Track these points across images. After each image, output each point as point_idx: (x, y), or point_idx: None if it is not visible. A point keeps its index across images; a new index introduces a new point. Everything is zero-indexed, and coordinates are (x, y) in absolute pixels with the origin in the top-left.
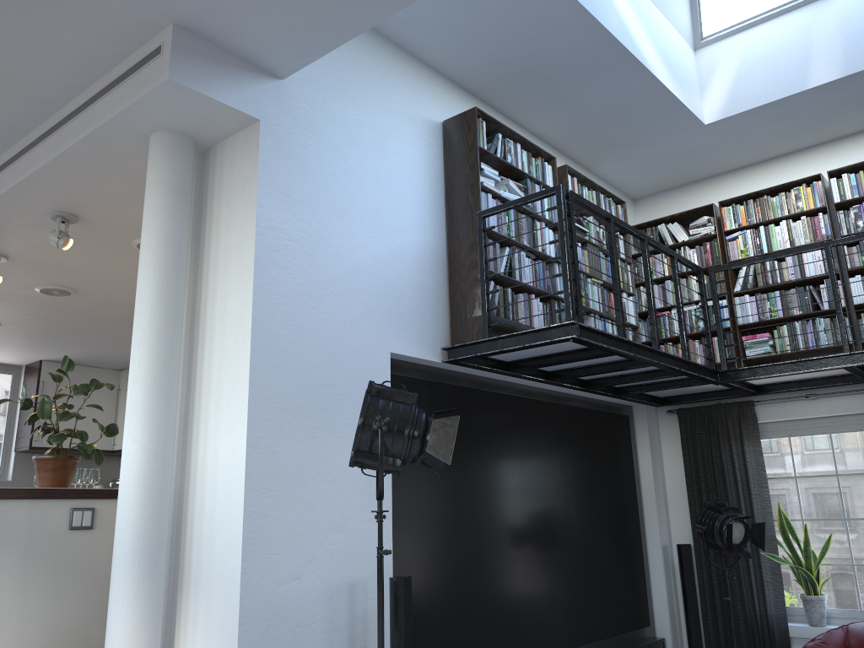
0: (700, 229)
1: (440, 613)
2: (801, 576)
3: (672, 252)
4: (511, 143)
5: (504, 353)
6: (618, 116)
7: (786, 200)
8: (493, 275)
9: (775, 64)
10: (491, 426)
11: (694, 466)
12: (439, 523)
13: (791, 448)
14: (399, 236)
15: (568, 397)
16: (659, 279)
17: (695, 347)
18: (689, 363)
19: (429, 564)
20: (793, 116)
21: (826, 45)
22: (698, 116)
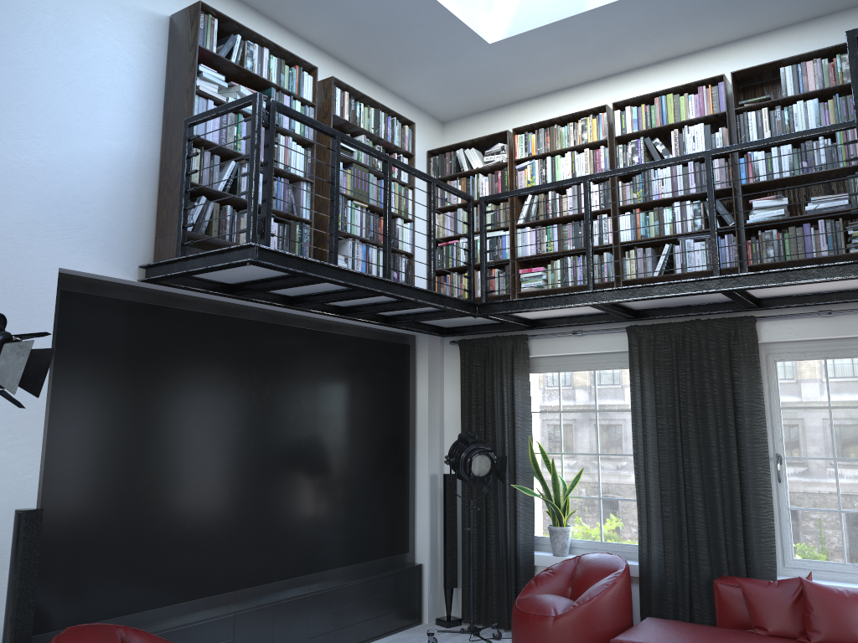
0: (494, 157)
1: (116, 544)
2: (550, 508)
3: (428, 177)
4: (254, 47)
5: (195, 274)
6: (393, 28)
7: (574, 131)
8: (191, 189)
9: None
10: (214, 351)
11: (468, 397)
12: (124, 451)
13: (559, 383)
14: (88, 140)
15: (328, 324)
16: (453, 207)
17: (478, 278)
18: (434, 294)
19: (106, 493)
20: (579, 42)
21: None
22: (479, 34)
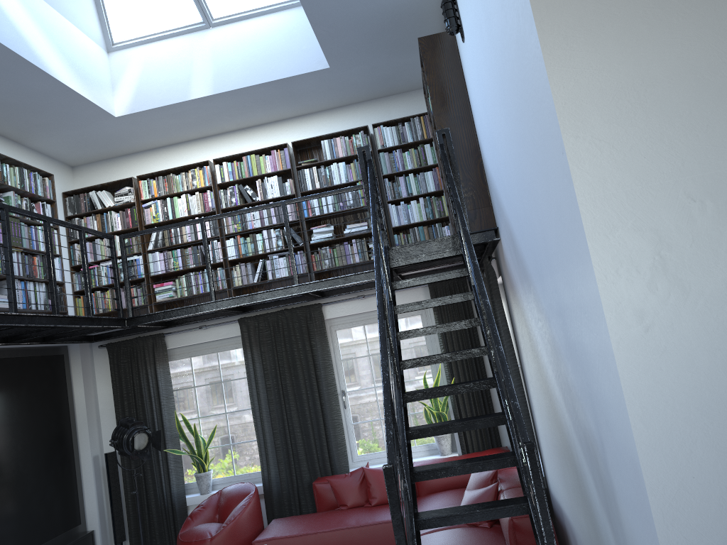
0: (123, 198)
1: None
2: (195, 460)
3: (79, 227)
4: None
5: None
6: (34, 105)
7: (186, 178)
8: None
9: (168, 76)
10: None
11: (120, 388)
12: None
13: (192, 365)
14: None
15: None
16: (91, 238)
17: None
18: (93, 318)
19: None
20: (185, 116)
21: (202, 68)
22: (108, 111)
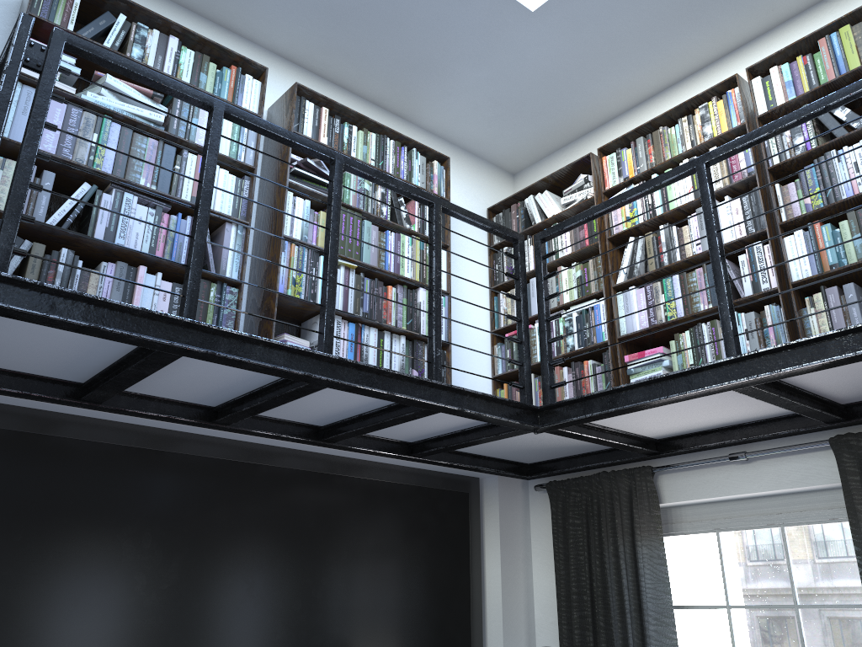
0: (575, 195)
1: None
2: None
3: (425, 195)
4: (150, 32)
5: None
6: (382, 5)
7: (689, 127)
8: None
9: None
10: (60, 502)
11: (566, 580)
12: None
13: (720, 552)
14: None
15: (307, 458)
16: None
17: (563, 378)
18: (438, 386)
19: None
20: None
21: None
22: None
